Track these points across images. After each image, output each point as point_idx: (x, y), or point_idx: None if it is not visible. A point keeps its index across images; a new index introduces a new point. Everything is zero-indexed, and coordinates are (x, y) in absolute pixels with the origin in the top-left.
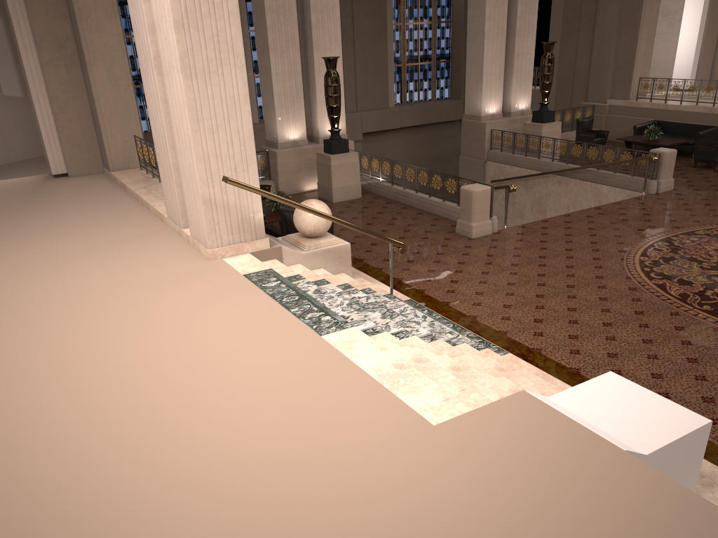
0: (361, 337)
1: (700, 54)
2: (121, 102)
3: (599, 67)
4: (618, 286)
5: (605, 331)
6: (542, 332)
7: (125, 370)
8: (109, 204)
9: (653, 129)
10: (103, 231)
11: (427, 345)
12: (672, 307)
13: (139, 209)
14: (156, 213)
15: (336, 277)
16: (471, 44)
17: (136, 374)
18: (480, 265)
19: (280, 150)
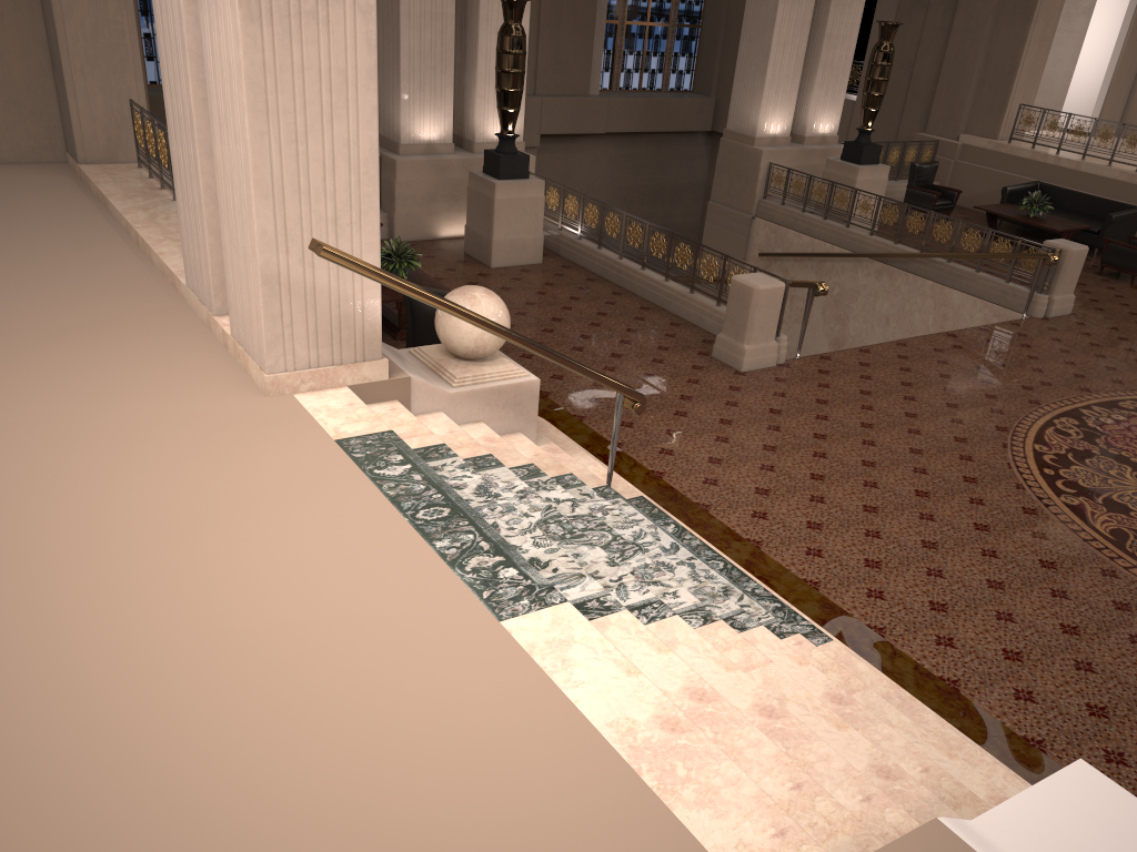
0: (584, 633)
1: (1114, 76)
2: (109, 32)
3: (954, 76)
4: (1004, 503)
5: (994, 600)
6: (882, 590)
7: (72, 681)
8: (71, 235)
9: (1038, 200)
10: (53, 298)
11: (704, 644)
12: (1104, 559)
13: (131, 255)
14: (164, 270)
15: (510, 446)
16: (754, 6)
17: (95, 694)
18: (760, 431)
19: (403, 159)
